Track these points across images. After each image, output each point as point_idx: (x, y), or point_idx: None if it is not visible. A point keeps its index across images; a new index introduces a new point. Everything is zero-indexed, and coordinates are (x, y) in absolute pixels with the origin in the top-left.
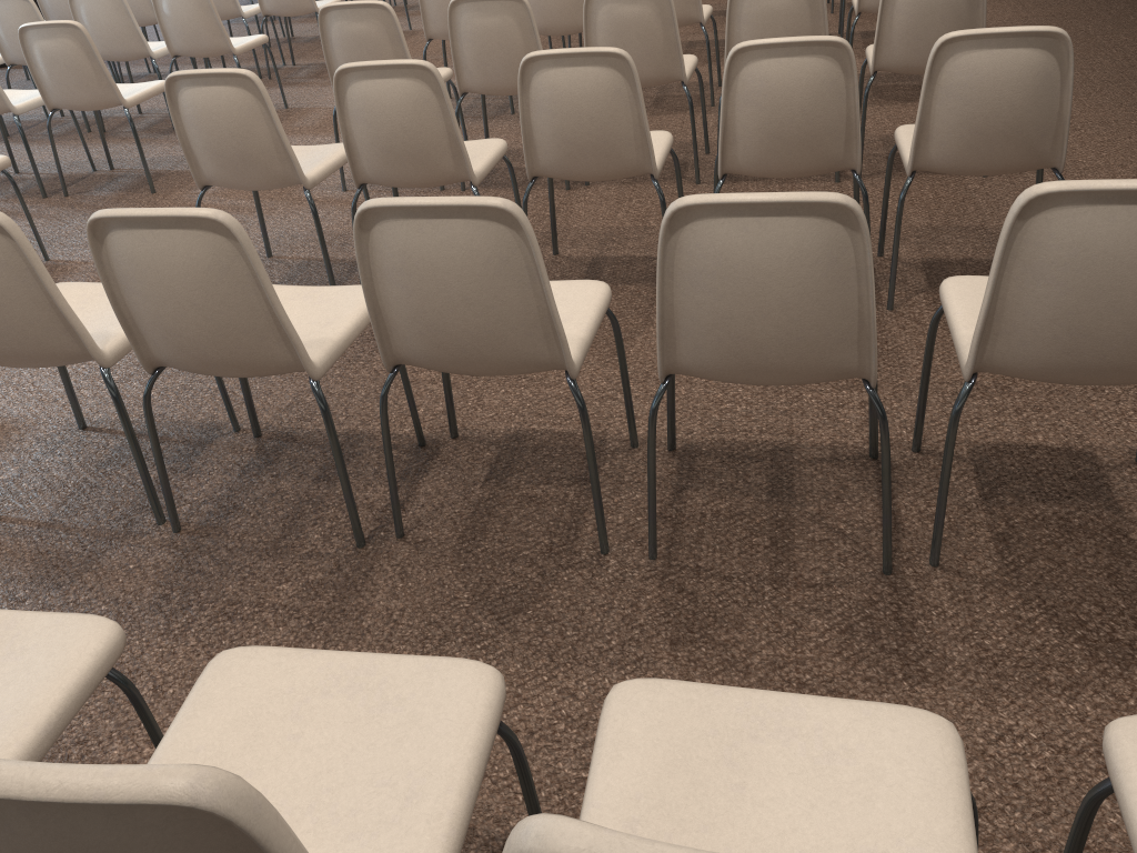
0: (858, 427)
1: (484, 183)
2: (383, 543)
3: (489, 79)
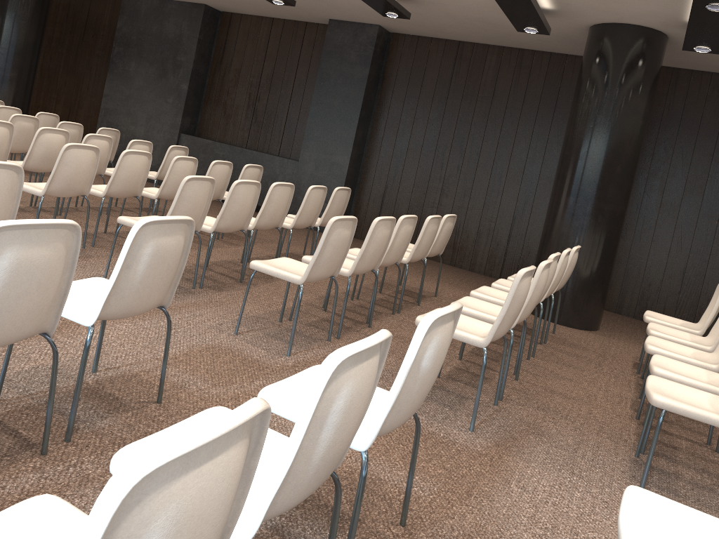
0: (624, 373)
1: (333, 332)
2: (714, 448)
3: (370, 264)
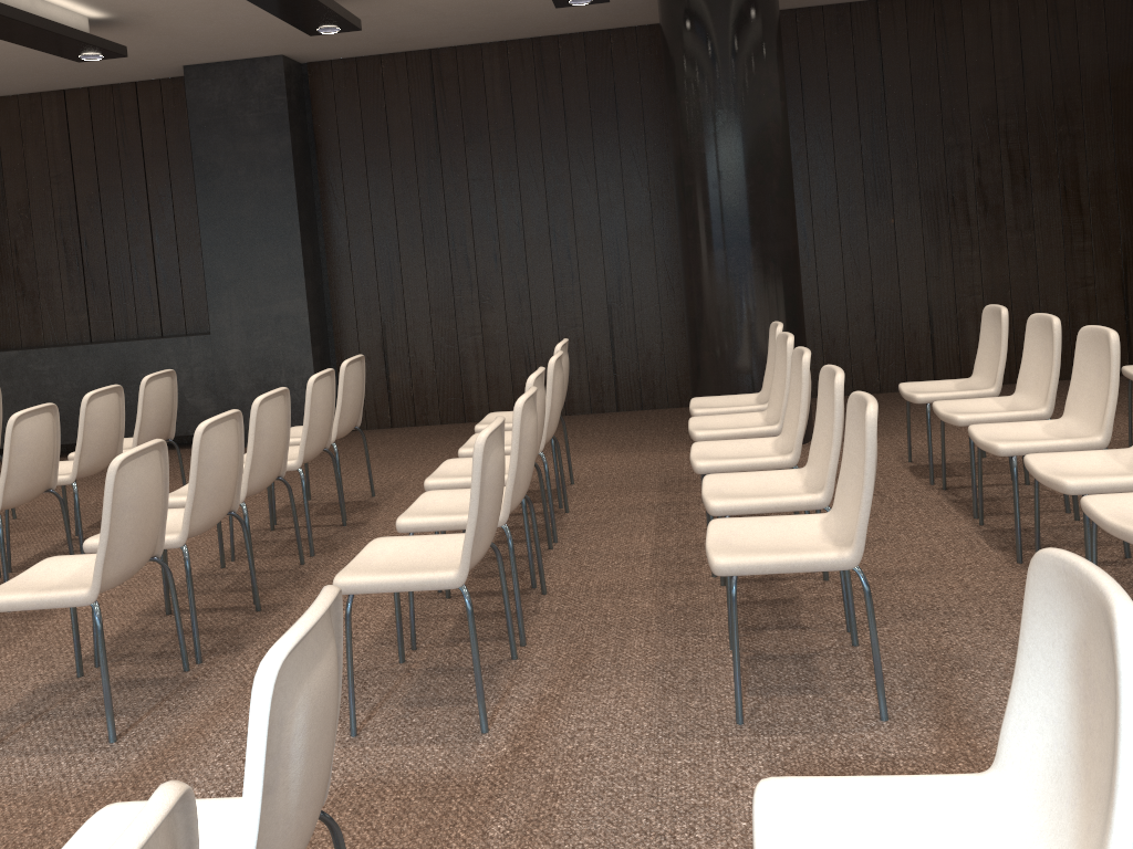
0: (920, 492)
1: (504, 636)
2: None
3: (526, 487)
